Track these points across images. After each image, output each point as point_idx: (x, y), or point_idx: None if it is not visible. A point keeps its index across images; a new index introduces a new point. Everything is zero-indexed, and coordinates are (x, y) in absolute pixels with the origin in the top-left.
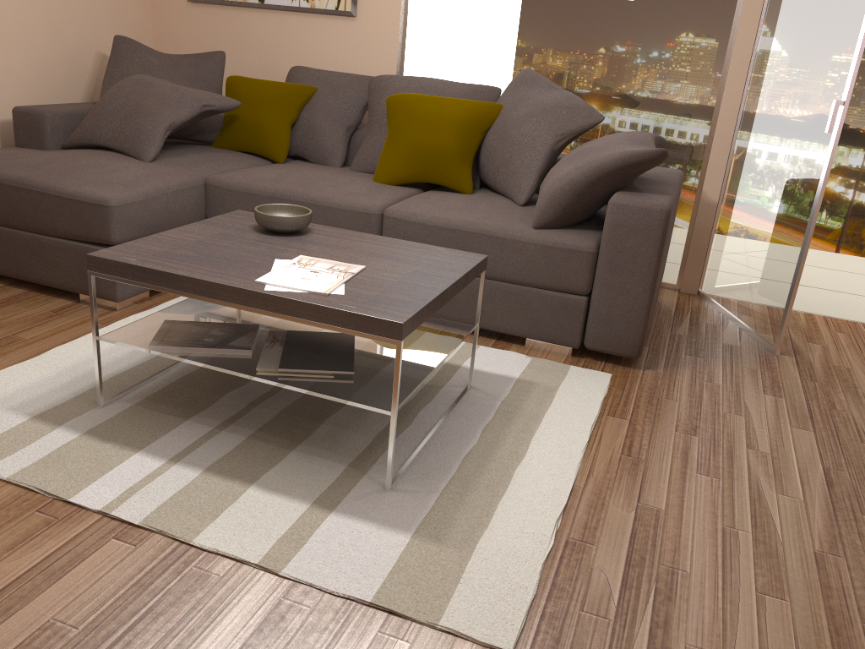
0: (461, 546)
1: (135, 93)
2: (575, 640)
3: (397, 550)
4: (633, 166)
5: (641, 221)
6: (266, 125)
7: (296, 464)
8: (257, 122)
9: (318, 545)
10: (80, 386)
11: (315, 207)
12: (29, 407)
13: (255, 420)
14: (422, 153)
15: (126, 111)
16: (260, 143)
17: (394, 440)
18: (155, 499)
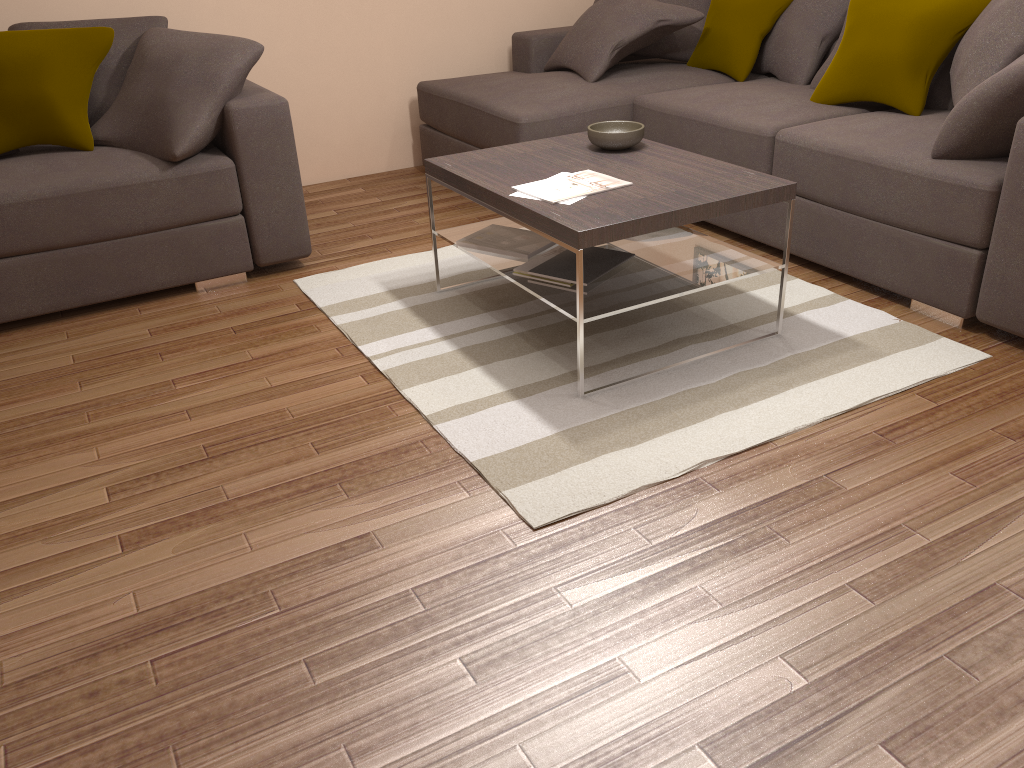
0: (589, 452)
1: (601, 12)
2: (599, 543)
3: (533, 438)
4: None
5: None
6: (732, 38)
7: (529, 360)
8: (724, 35)
9: (479, 417)
10: (439, 275)
11: (714, 128)
12: (392, 284)
13: (536, 323)
14: (865, 64)
15: (587, 31)
16: (724, 59)
17: (580, 348)
18: (407, 359)
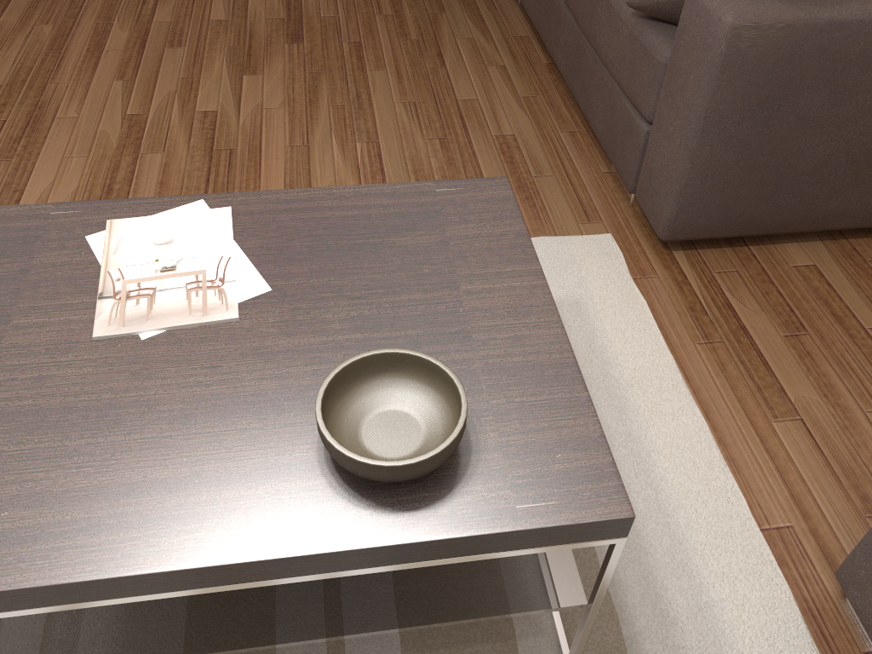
0: None
1: None
2: None
3: None
4: None
5: None
6: None
7: None
8: None
9: None
10: None
11: None
12: None
13: None
14: None
15: None
16: None
17: None
18: None
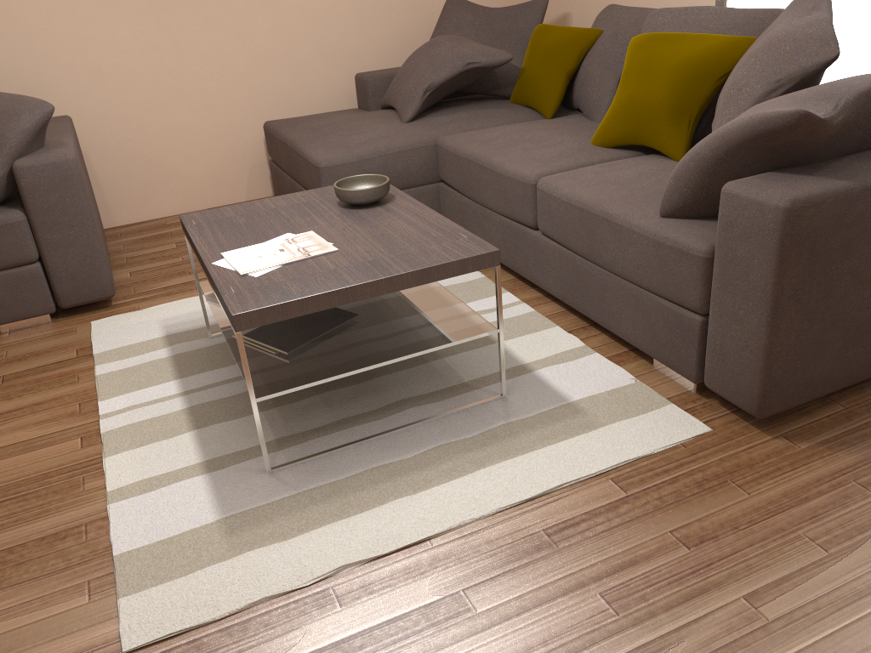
0: (236, 546)
1: (420, 55)
2: None
3: (192, 526)
4: (770, 137)
5: (753, 221)
6: (540, 78)
7: (244, 424)
8: (534, 74)
9: (156, 495)
10: None
11: (492, 173)
12: (174, 327)
13: None
14: (634, 109)
15: (408, 73)
16: (534, 97)
17: (258, 427)
18: (132, 419)
